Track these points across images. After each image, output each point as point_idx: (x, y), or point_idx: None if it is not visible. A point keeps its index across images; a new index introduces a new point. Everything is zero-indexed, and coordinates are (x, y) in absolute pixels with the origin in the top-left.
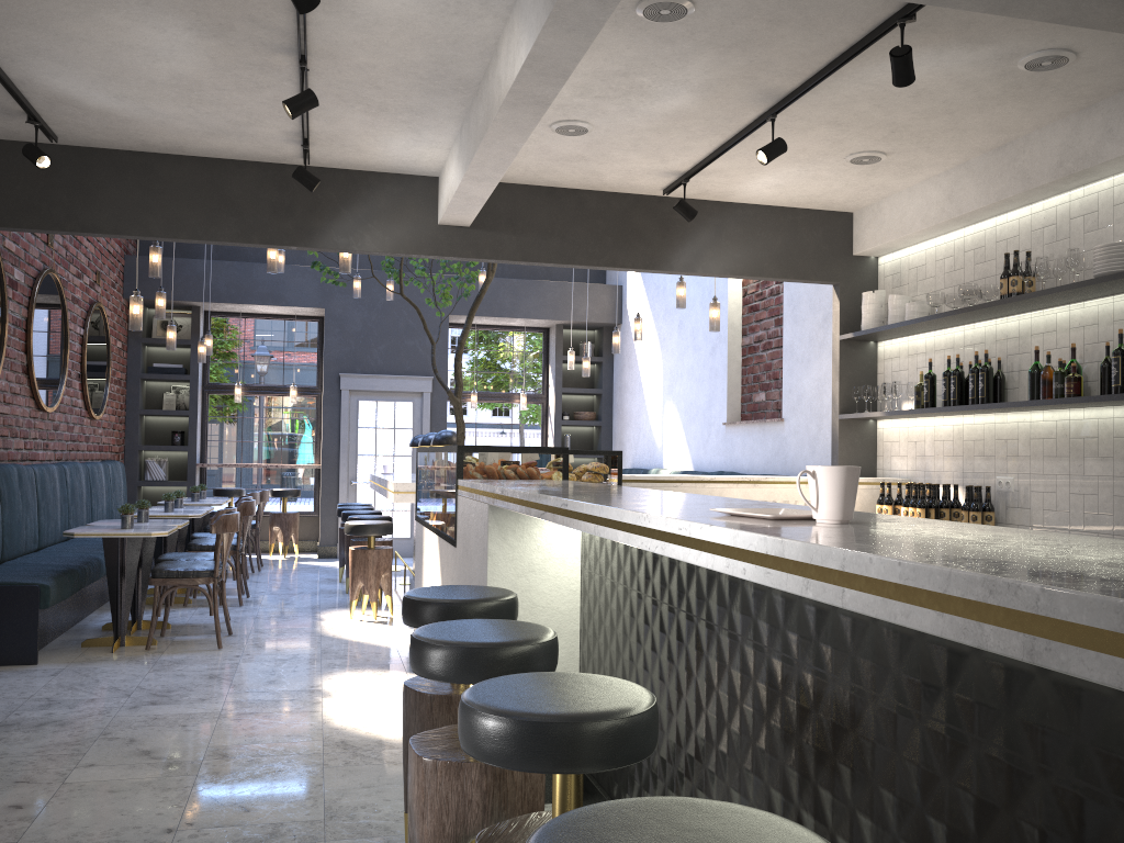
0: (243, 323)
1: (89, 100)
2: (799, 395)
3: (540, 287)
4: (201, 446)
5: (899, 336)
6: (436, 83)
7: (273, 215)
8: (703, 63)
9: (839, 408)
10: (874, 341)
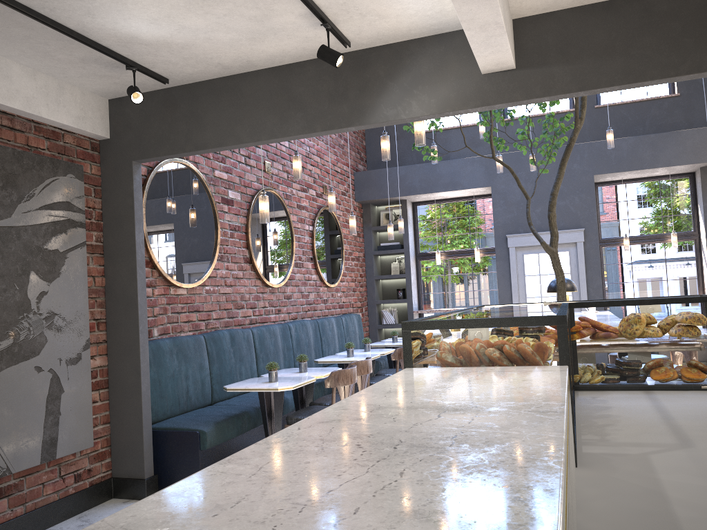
0: (438, 207)
1: (141, 33)
2: None
3: (678, 136)
4: (418, 298)
5: None
6: None
7: (331, 103)
8: None
9: None
10: None
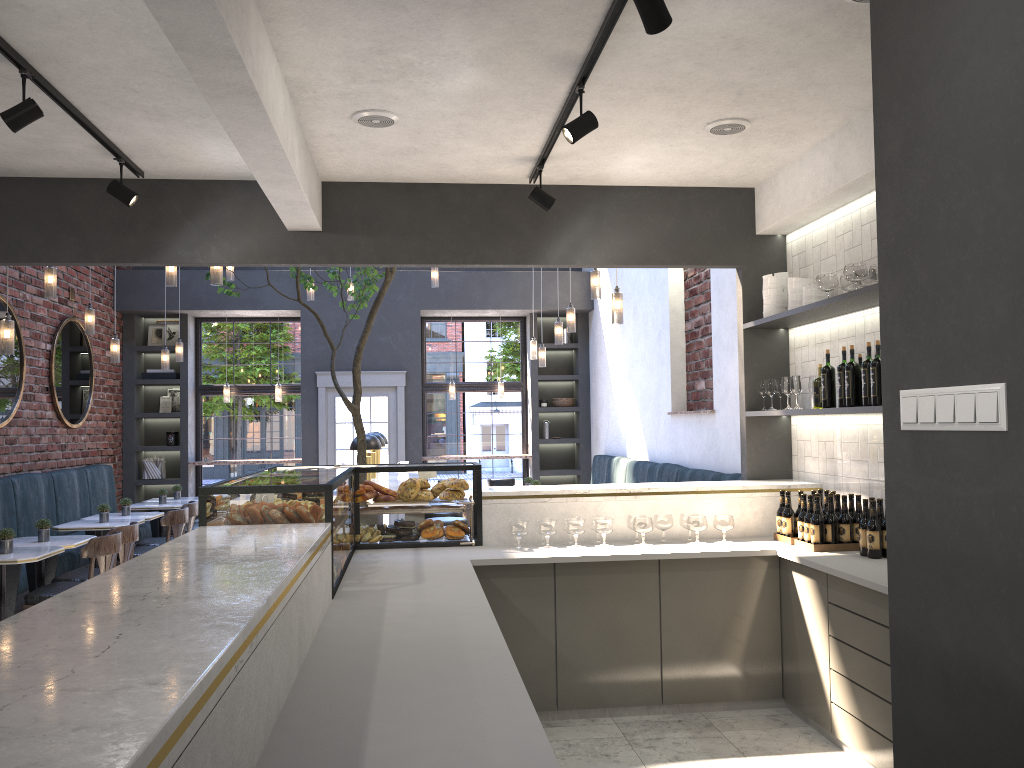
0: (231, 327)
1: None
2: (726, 386)
3: (510, 277)
4: (196, 444)
5: (805, 323)
6: (190, 81)
7: (115, 232)
8: (458, 29)
9: (745, 405)
10: (784, 329)
